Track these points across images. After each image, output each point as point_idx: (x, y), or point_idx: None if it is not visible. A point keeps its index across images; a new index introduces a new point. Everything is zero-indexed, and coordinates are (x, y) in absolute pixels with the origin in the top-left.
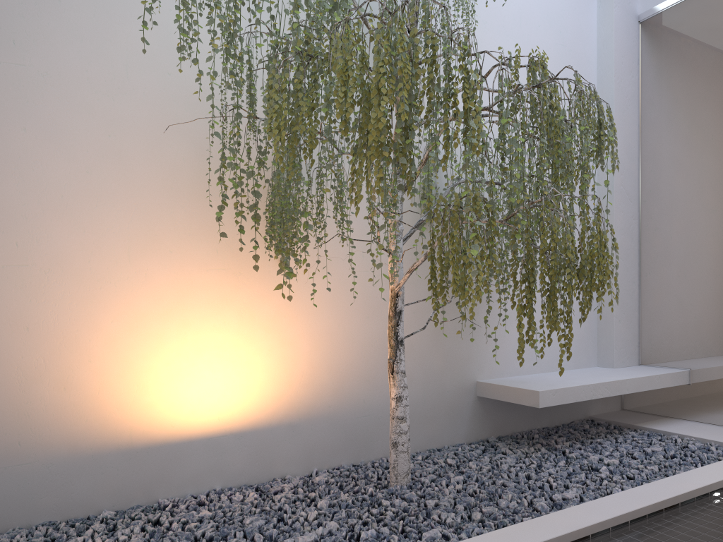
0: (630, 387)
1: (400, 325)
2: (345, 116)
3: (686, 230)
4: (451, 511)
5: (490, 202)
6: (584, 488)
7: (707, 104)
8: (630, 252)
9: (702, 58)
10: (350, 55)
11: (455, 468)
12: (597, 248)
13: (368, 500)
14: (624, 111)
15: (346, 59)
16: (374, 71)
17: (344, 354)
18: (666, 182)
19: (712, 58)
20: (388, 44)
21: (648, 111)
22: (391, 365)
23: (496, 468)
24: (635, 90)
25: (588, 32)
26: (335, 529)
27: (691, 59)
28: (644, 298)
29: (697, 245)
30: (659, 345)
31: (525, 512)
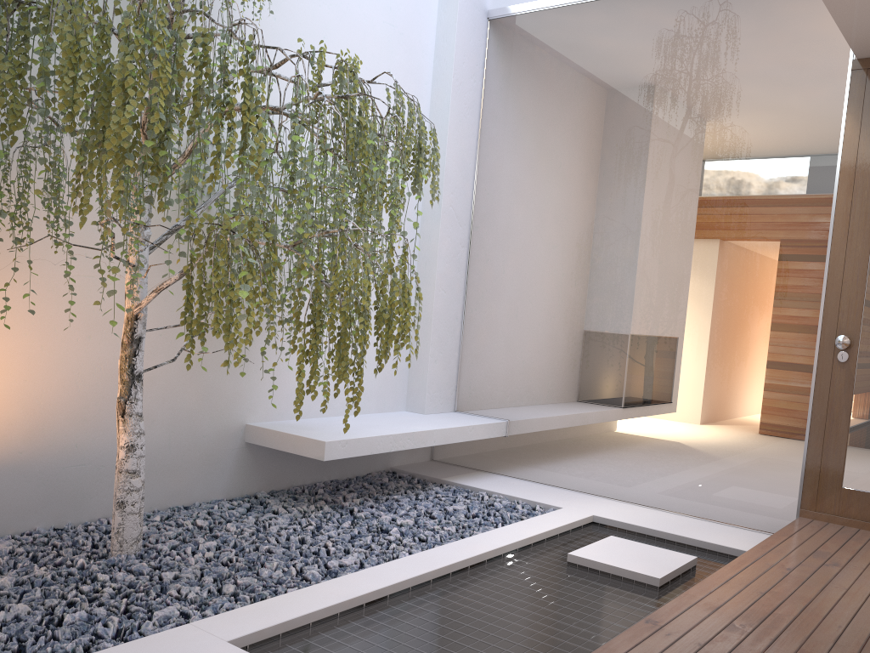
0: (438, 438)
1: (139, 356)
2: (72, 109)
3: (518, 269)
4: (196, 584)
5: (271, 231)
6: (368, 553)
7: (551, 134)
8: (455, 283)
9: (551, 82)
10: (84, 32)
11: (206, 531)
12: (399, 296)
13: (77, 575)
14: (461, 120)
15: (78, 36)
16: (119, 64)
17: (48, 384)
18: (502, 211)
19: (561, 85)
20: (142, 35)
21: (489, 125)
22: (122, 405)
23: (263, 531)
24: (477, 98)
25: (426, 16)
26: (24, 613)
27: (540, 80)
28: (466, 337)
29: (527, 287)
30: (479, 391)
31: (292, 581)
